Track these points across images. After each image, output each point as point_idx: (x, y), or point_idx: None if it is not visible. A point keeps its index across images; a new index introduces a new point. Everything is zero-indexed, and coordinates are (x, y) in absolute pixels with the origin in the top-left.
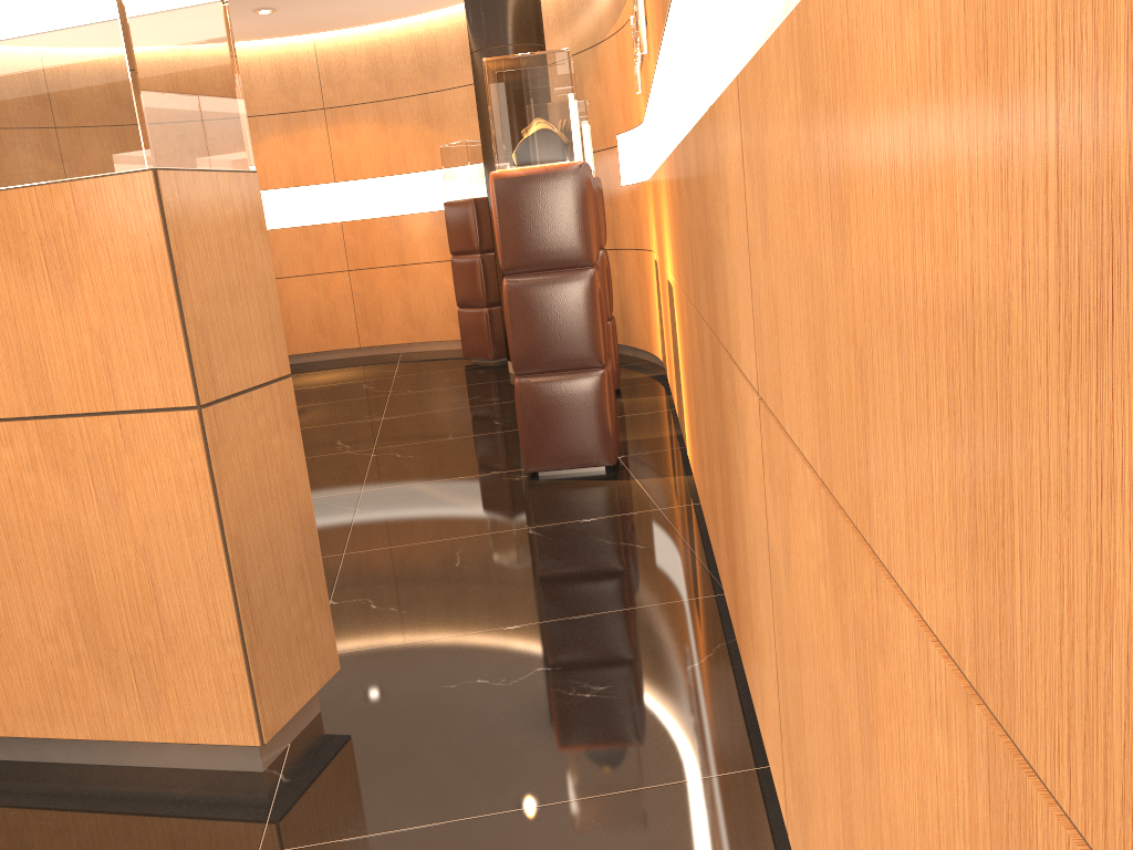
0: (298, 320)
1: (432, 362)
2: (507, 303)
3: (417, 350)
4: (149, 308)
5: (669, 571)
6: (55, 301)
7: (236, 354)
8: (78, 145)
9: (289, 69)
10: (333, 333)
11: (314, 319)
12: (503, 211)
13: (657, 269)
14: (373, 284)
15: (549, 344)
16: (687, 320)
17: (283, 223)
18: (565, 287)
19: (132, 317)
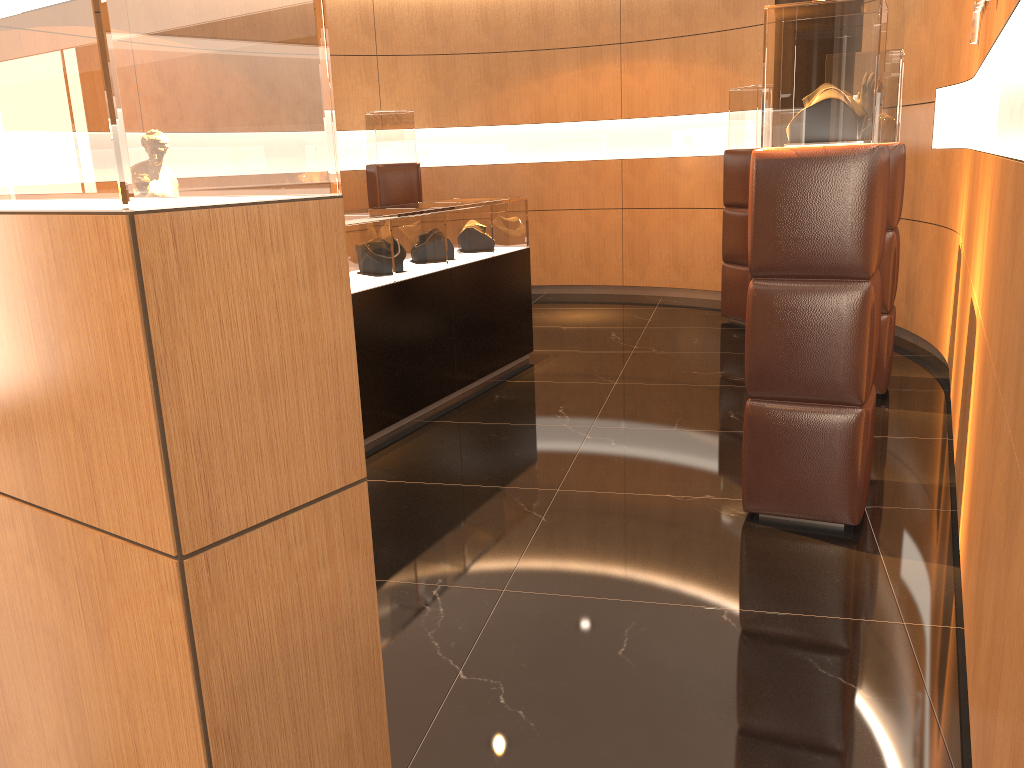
0: (567, 252)
1: (688, 314)
2: (749, 311)
3: (678, 295)
4: (127, 408)
5: (899, 766)
6: (41, 370)
7: (263, 469)
8: (55, 164)
9: (592, 2)
10: (599, 269)
11: (583, 253)
12: (762, 200)
13: (960, 261)
14: (644, 225)
15: (795, 368)
16: (992, 411)
17: (566, 156)
18: (827, 301)
19: (110, 414)
